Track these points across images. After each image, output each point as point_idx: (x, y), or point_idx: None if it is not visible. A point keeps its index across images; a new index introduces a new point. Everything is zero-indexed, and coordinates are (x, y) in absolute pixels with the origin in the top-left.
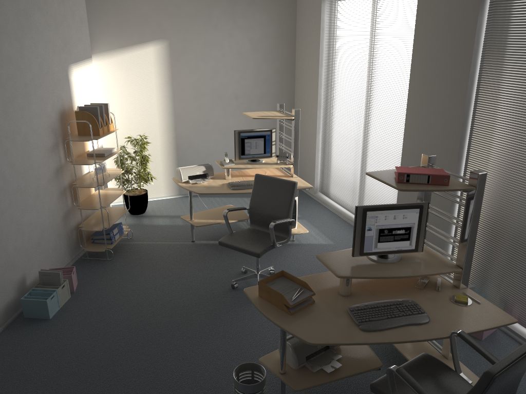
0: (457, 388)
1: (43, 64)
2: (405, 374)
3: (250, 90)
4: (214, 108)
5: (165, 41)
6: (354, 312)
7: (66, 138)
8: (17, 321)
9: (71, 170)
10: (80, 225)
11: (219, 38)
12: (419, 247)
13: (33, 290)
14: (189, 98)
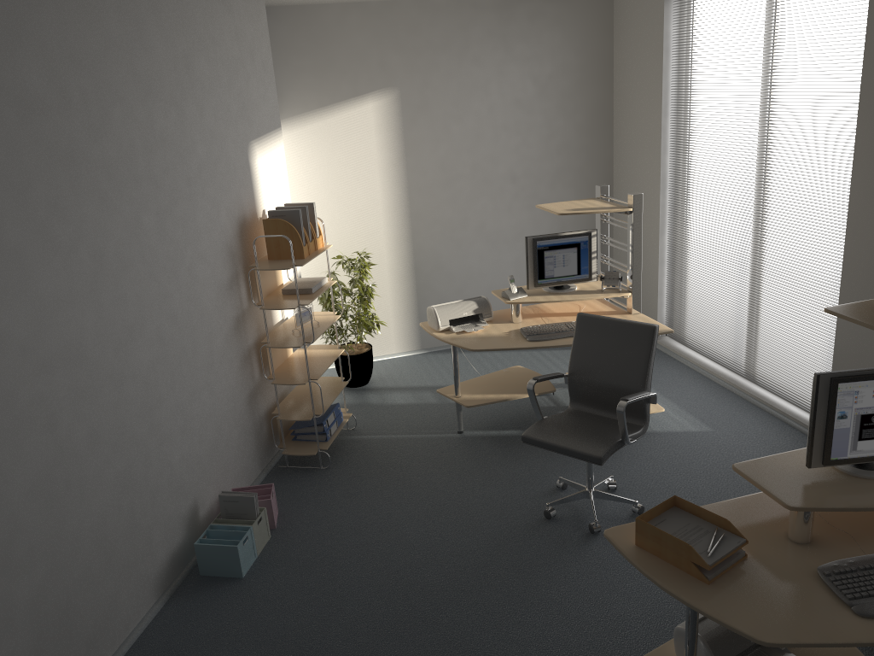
0: None
1: (213, 143)
2: None
3: (536, 165)
4: (476, 199)
5: (393, 91)
6: (833, 577)
7: (249, 266)
8: (190, 583)
9: (257, 319)
10: (275, 411)
11: (482, 79)
12: None
13: (211, 527)
14: (434, 184)
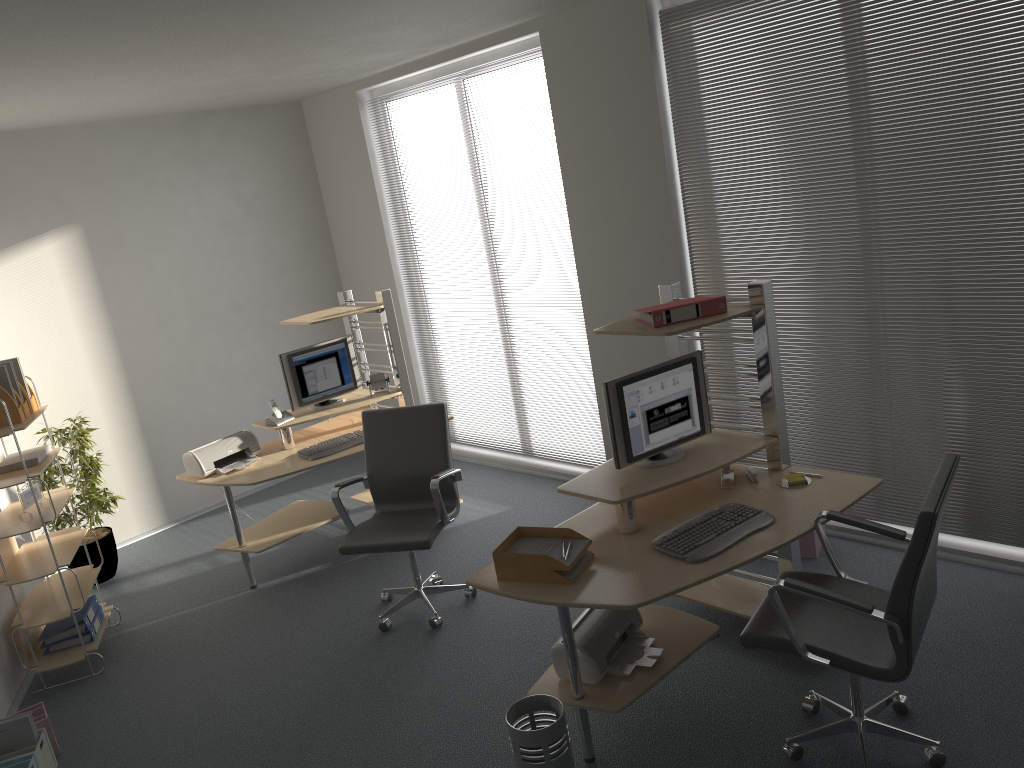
0: (855, 595)
1: None
2: (800, 584)
3: (260, 289)
4: (200, 336)
5: (76, 228)
6: (665, 544)
7: None
8: None
9: None
10: (14, 622)
11: (180, 204)
12: (705, 426)
13: None
14: (147, 327)
